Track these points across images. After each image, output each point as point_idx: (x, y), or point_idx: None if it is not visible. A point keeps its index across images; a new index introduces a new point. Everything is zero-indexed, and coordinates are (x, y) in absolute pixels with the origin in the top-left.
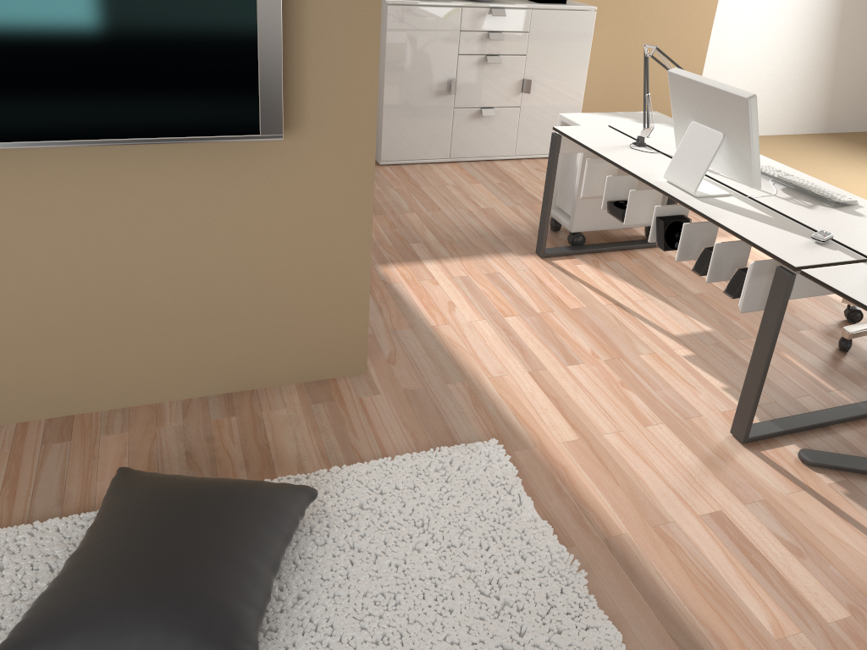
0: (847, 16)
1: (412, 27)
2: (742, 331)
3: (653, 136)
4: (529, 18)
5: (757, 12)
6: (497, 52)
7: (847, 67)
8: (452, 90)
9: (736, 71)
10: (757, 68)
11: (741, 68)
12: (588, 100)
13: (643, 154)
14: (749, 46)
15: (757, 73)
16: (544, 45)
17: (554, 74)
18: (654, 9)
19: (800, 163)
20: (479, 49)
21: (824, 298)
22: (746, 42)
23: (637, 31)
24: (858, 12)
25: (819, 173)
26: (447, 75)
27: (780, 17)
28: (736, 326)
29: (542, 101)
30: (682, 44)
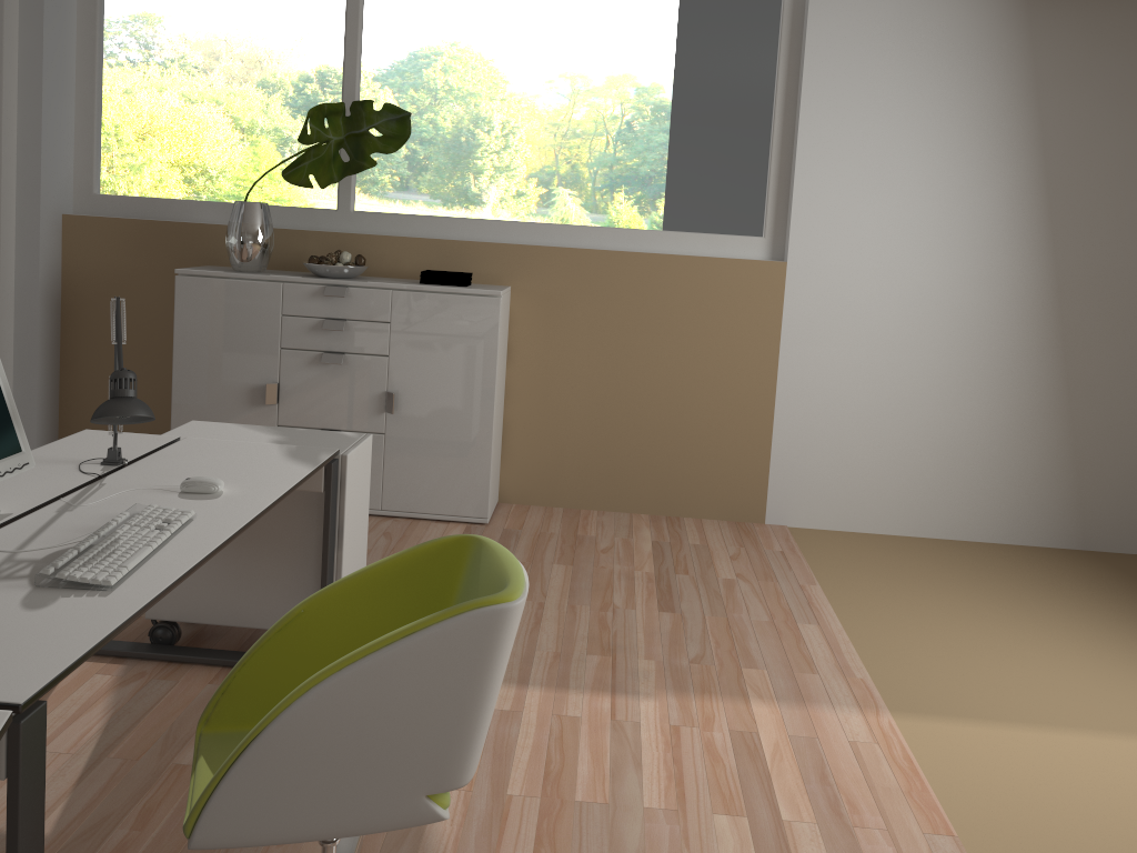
0: (1076, 335)
1: (212, 306)
2: (92, 852)
3: (191, 456)
4: (389, 302)
5: (869, 319)
6: (341, 348)
7: (1100, 427)
8: (268, 399)
9: (844, 416)
10: (889, 413)
11: (854, 412)
12: (558, 440)
13: (63, 473)
14: (864, 374)
15: (891, 422)
16: (418, 342)
17: (439, 388)
18: (662, 306)
19: (911, 589)
20: (313, 342)
21: (407, 832)
22: (856, 368)
23: (636, 338)
24: (1099, 329)
25: (919, 609)
26: (265, 376)
27: (920, 329)
28: (105, 840)
29: (421, 427)
30: (724, 363)
